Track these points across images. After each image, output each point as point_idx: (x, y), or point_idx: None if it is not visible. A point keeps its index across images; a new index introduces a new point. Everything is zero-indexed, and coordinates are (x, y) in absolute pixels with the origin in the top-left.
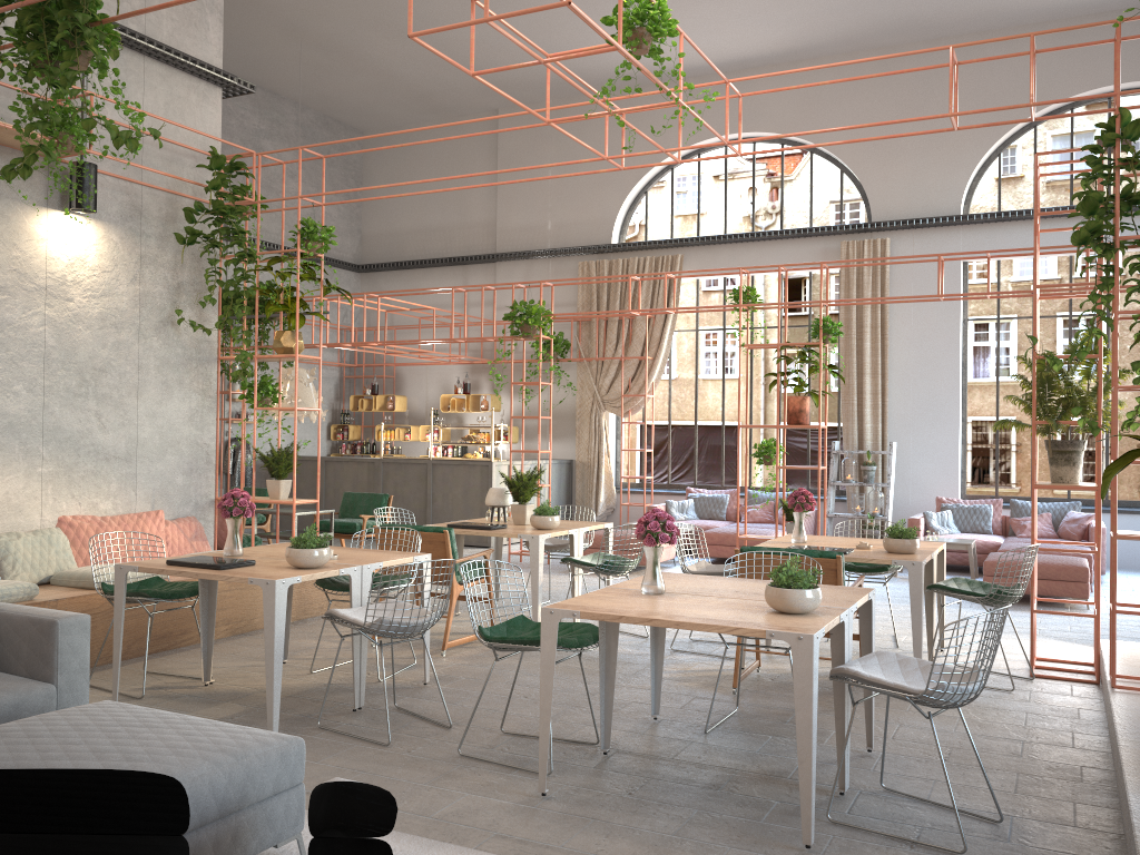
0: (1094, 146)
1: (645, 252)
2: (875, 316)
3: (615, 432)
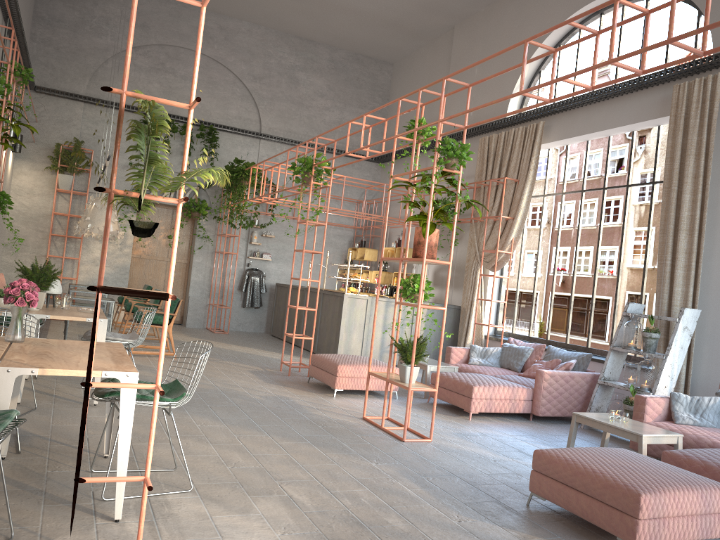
0: None
1: (525, 124)
2: (699, 164)
3: (497, 286)
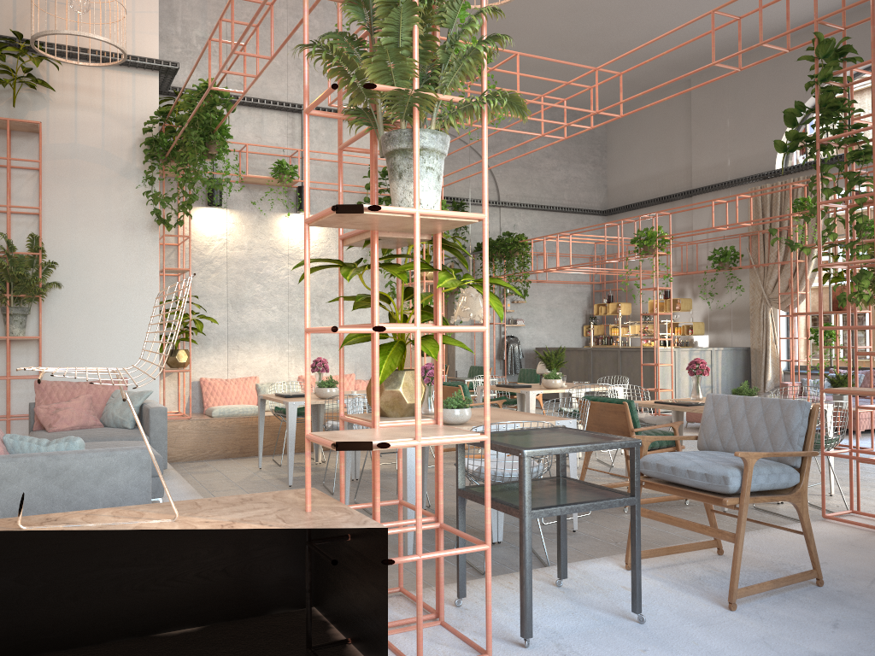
0: (819, 65)
1: (801, 173)
2: None
3: (785, 324)
